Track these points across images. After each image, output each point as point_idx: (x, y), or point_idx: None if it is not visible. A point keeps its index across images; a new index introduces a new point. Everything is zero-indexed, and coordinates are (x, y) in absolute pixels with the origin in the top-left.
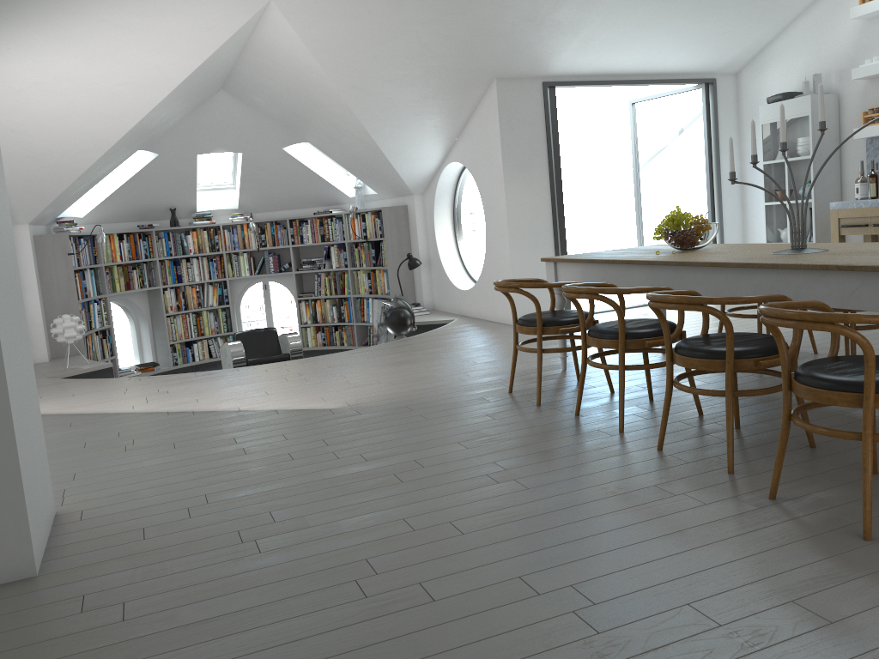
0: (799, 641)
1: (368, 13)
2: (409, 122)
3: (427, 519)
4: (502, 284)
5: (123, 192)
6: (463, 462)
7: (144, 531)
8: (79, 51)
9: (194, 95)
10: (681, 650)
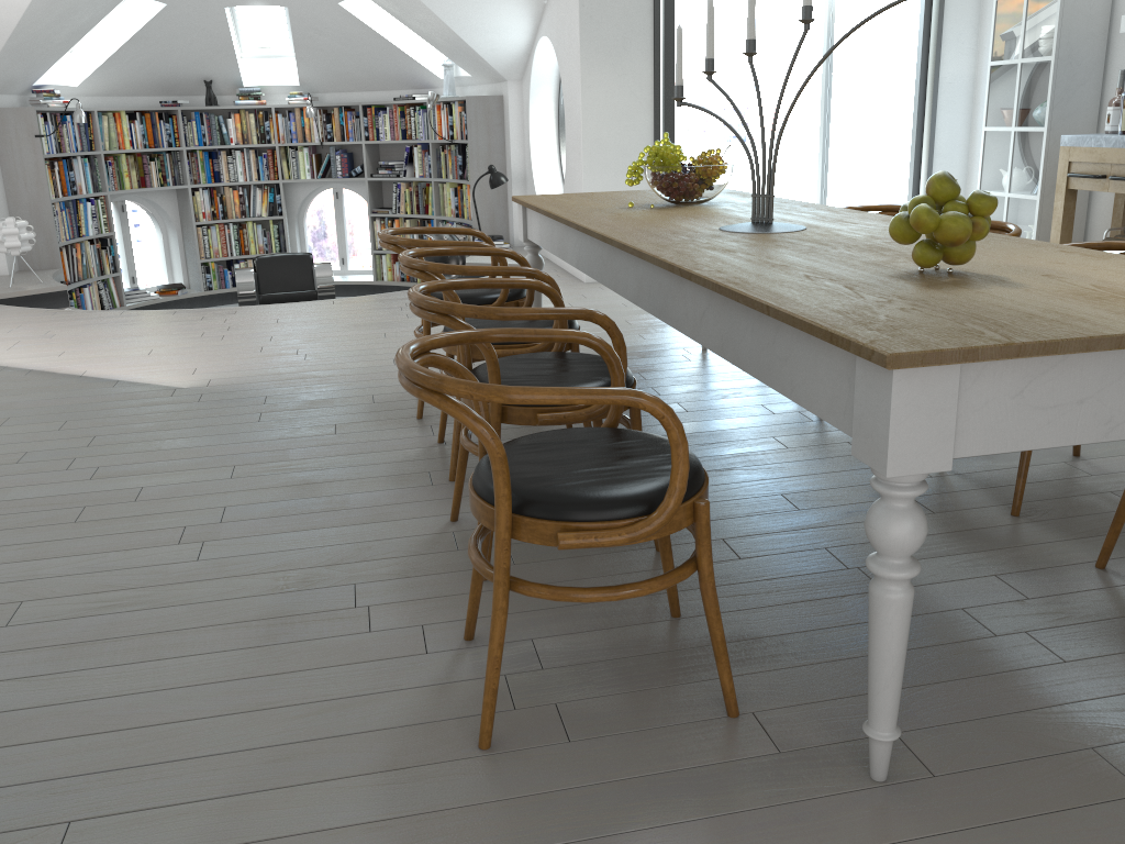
0: None
1: None
2: None
3: (5, 592)
4: (379, 236)
5: (128, 55)
6: (192, 500)
7: None
8: None
9: None
10: None
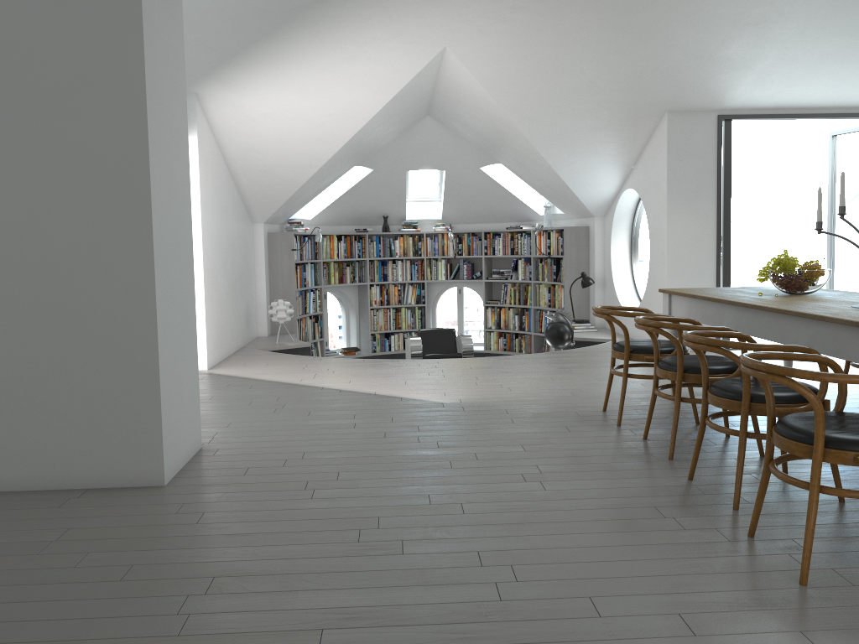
0: (652, 641)
1: (534, 54)
2: (583, 150)
3: (446, 498)
4: (596, 310)
5: (343, 200)
6: (512, 461)
7: (247, 470)
8: (295, 89)
9: (397, 122)
10: (551, 626)
